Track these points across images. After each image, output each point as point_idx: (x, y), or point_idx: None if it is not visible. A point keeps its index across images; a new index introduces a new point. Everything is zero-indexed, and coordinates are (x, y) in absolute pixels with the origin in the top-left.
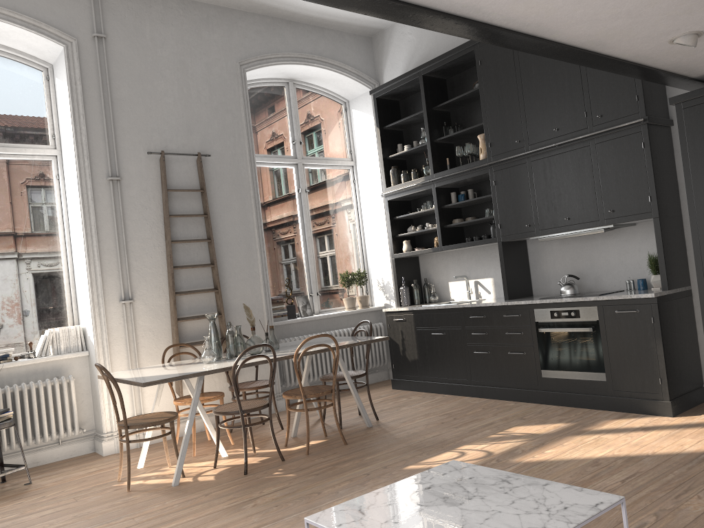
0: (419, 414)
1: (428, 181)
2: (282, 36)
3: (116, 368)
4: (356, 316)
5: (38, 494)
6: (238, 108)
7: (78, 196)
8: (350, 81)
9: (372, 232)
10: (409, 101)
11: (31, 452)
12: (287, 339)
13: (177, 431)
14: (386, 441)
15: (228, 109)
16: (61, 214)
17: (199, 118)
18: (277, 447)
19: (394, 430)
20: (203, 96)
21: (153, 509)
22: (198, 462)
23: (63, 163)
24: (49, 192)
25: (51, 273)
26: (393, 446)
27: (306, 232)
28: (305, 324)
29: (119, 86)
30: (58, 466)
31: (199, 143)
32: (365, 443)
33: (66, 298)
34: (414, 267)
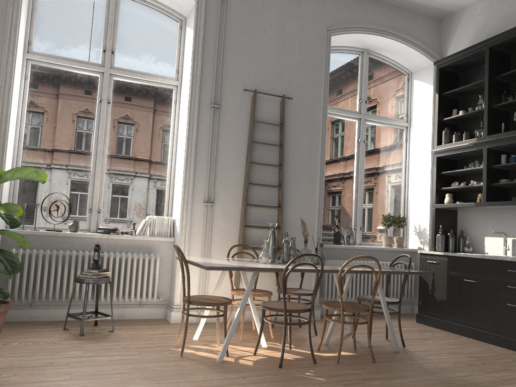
0: (444, 350)
1: (481, 141)
2: (365, 11)
3: (192, 255)
4: (391, 253)
5: (115, 341)
6: (320, 64)
7: (187, 116)
8: (416, 54)
9: (416, 184)
10: (469, 73)
11: (120, 307)
12: (330, 260)
13: (229, 316)
14: (414, 369)
15: (312, 64)
16: (173, 130)
17: (288, 68)
18: (311, 350)
19: (421, 359)
20: (293, 51)
21: (196, 379)
22: (241, 346)
23: (181, 92)
24: (168, 112)
25: (158, 174)
26: (422, 376)
27: (359, 175)
28: (347, 251)
29: (231, 35)
30: (136, 323)
31: (284, 88)
32: (393, 365)
33: (165, 195)
34: (452, 218)
